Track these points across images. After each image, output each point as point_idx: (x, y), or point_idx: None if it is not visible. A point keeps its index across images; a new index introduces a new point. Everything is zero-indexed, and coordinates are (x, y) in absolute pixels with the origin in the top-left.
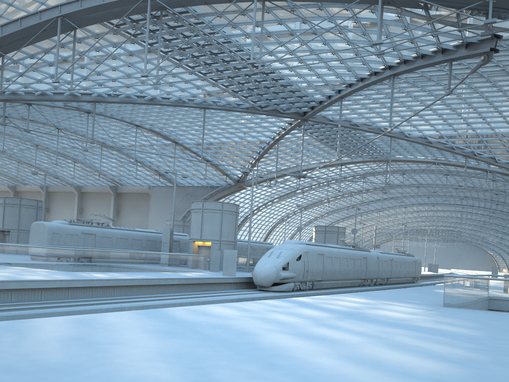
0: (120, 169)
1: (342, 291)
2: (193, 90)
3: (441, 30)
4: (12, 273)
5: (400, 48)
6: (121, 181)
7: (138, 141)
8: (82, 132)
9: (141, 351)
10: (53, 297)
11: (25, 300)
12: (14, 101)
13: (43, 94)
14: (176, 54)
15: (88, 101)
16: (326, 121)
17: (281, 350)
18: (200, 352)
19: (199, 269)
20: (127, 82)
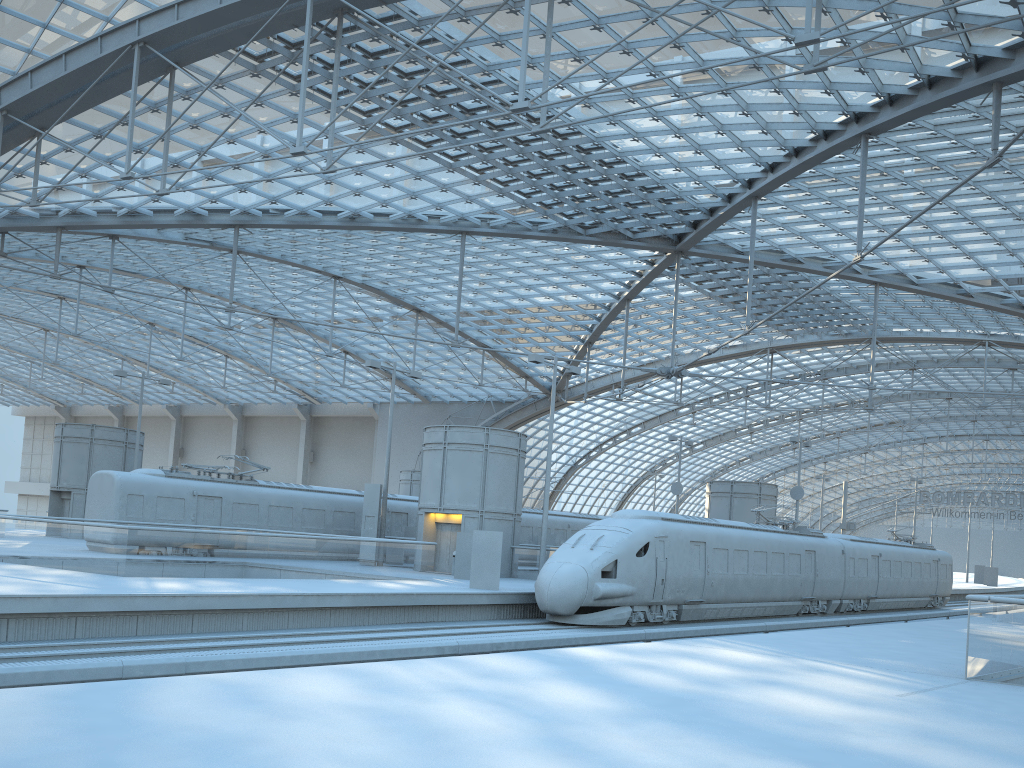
0: (315, 369)
1: (741, 629)
2: (435, 194)
3: (970, 10)
4: None
5: (877, 67)
6: (319, 394)
7: (344, 310)
8: (234, 295)
9: None
10: (38, 635)
11: None
12: (83, 231)
13: (134, 214)
14: (388, 116)
15: (224, 225)
16: (727, 254)
17: None
18: None
19: (424, 573)
20: (299, 183)
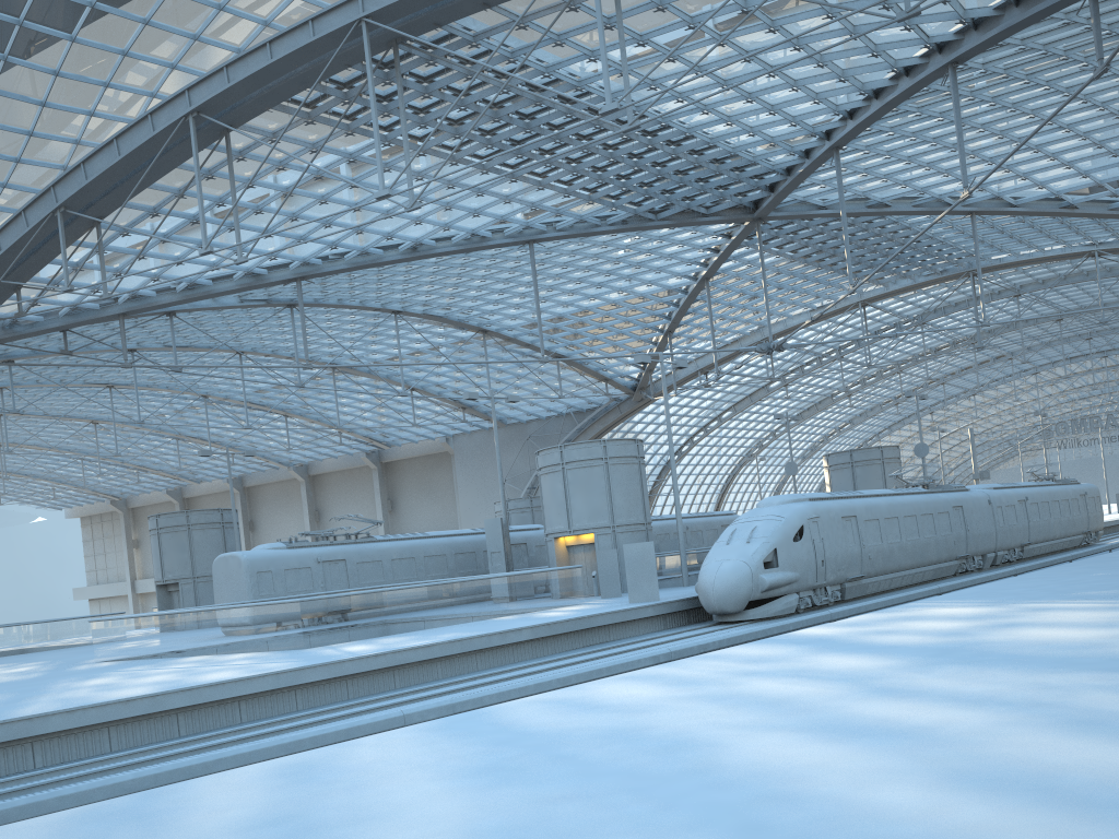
0: (380, 412)
1: (917, 595)
2: (497, 207)
3: None
4: (178, 674)
5: None
6: (387, 438)
7: (405, 345)
8: (289, 350)
9: (423, 834)
10: (267, 712)
11: (208, 728)
12: (141, 314)
13: (194, 286)
14: (446, 137)
15: (285, 280)
16: (809, 211)
17: (776, 782)
18: (567, 816)
19: (575, 598)
20: (357, 223)
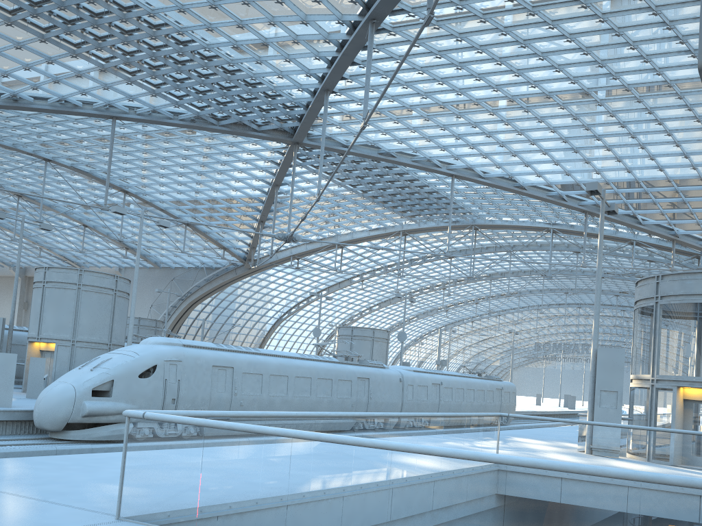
0: (68, 239)
1: None
2: (76, 80)
3: None
4: None
5: None
6: (78, 260)
7: (70, 190)
8: None
9: None
10: None
11: None
12: None
13: None
14: None
15: None
16: (335, 146)
17: None
18: None
19: None
20: None
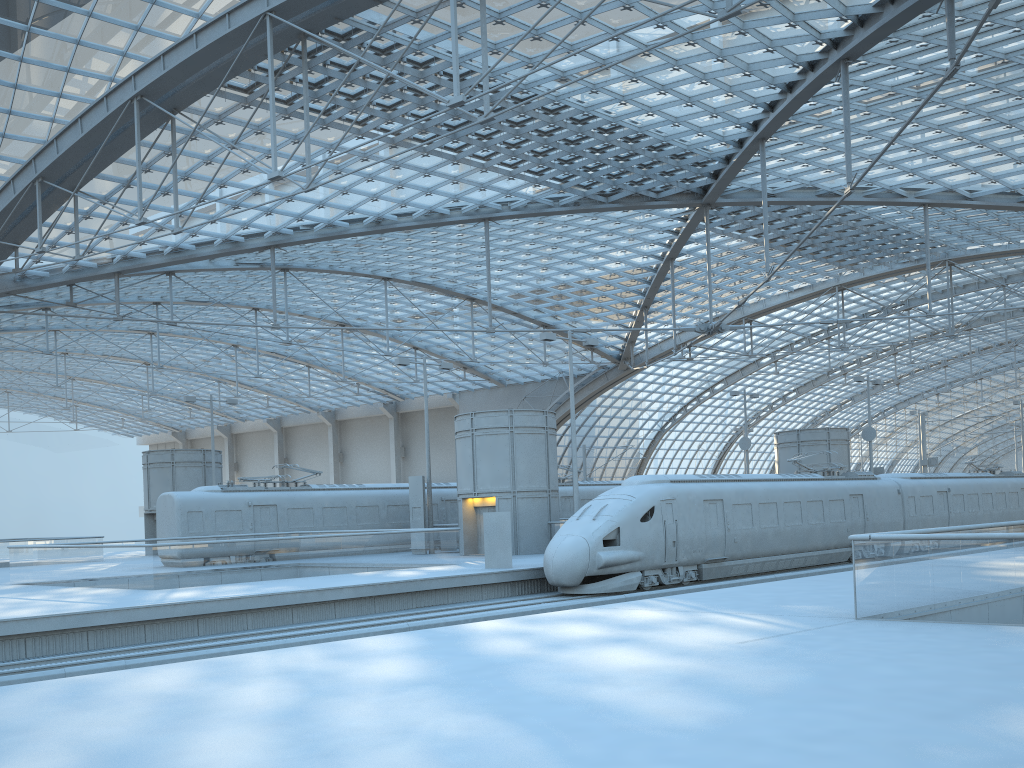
0: (392, 367)
1: (744, 584)
2: (449, 187)
3: None
4: (6, 606)
5: None
6: (401, 391)
7: (403, 308)
8: (300, 308)
9: None
10: (54, 650)
11: None
12: (141, 273)
13: (179, 250)
14: (380, 122)
15: (260, 247)
16: (758, 199)
17: None
18: None
19: (450, 558)
20: (318, 198)
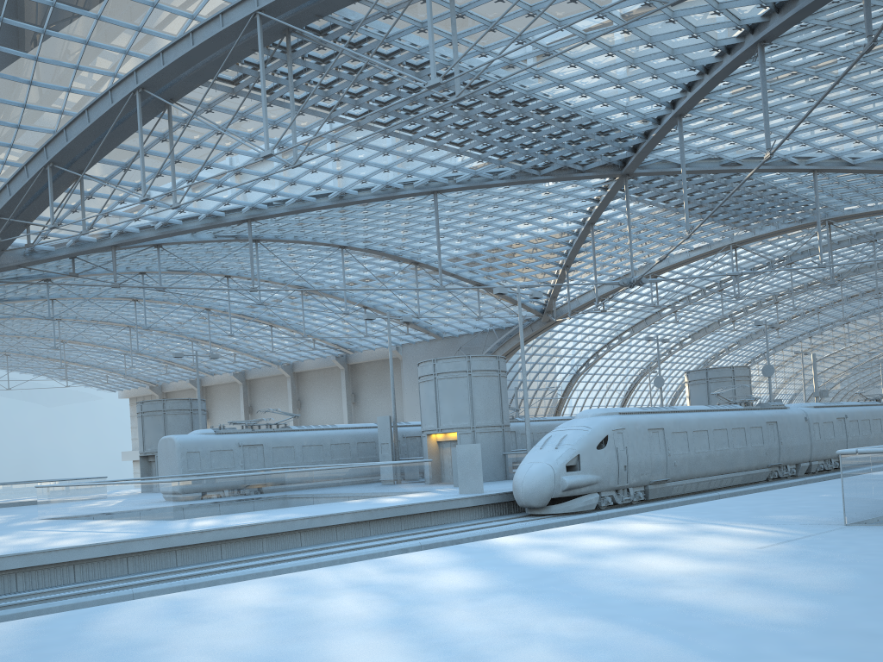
0: (343, 325)
1: (694, 501)
2: (404, 164)
3: None
4: (49, 537)
5: None
6: (351, 345)
7: (356, 273)
8: (266, 275)
9: None
10: (99, 575)
11: (43, 586)
12: (133, 246)
13: (168, 225)
14: (348, 108)
15: (239, 221)
16: (670, 169)
17: None
18: None
19: (424, 486)
20: (290, 176)
